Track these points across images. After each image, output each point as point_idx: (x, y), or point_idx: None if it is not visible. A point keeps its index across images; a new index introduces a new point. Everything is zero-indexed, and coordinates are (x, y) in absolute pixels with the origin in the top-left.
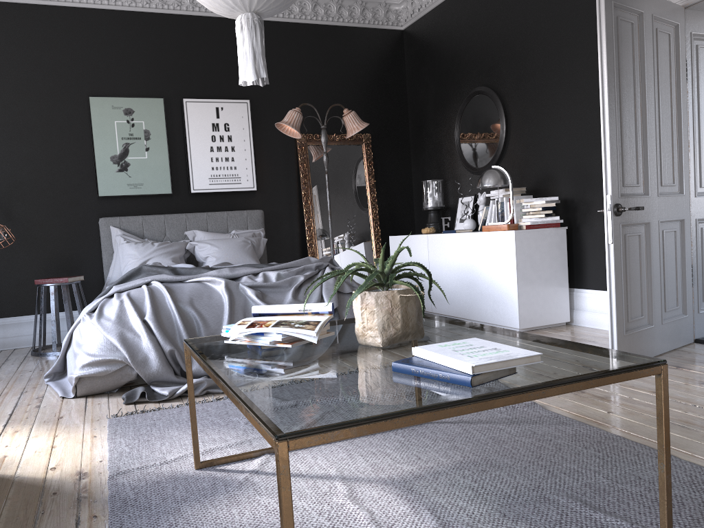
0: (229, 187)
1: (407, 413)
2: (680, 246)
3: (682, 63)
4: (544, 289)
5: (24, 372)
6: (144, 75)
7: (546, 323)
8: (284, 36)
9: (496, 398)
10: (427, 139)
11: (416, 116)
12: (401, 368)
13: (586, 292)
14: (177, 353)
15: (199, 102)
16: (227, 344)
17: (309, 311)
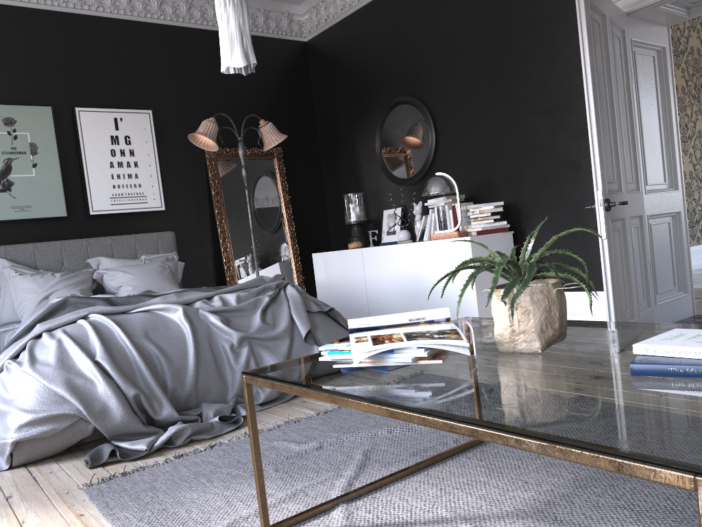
0: (134, 207)
1: None
2: (641, 241)
3: (629, 66)
4: None
5: None
6: (25, 79)
7: None
8: (186, 42)
9: None
10: (341, 152)
11: (327, 129)
12: (648, 370)
13: None
14: (144, 397)
15: (94, 111)
16: (320, 370)
17: (422, 319)
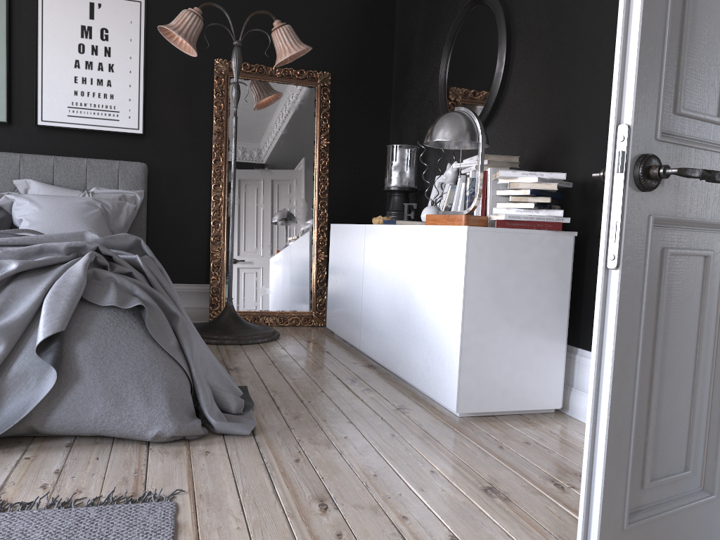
0: (100, 124)
1: None
2: None
3: None
4: (516, 344)
5: None
6: None
7: (512, 407)
8: None
9: None
10: (410, 87)
11: (402, 54)
12: None
13: None
14: None
15: None
16: None
17: None
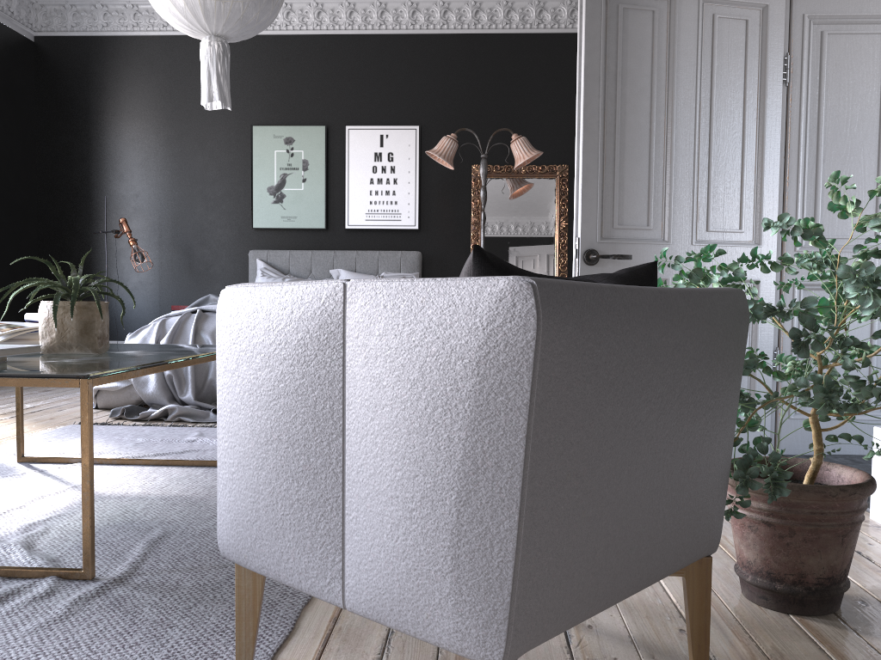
0: (387, 224)
1: None
2: None
3: (773, 59)
4: None
5: None
6: (309, 101)
7: None
8: (469, 51)
9: None
10: None
11: None
12: None
13: None
14: (174, 379)
15: (363, 129)
16: None
17: None
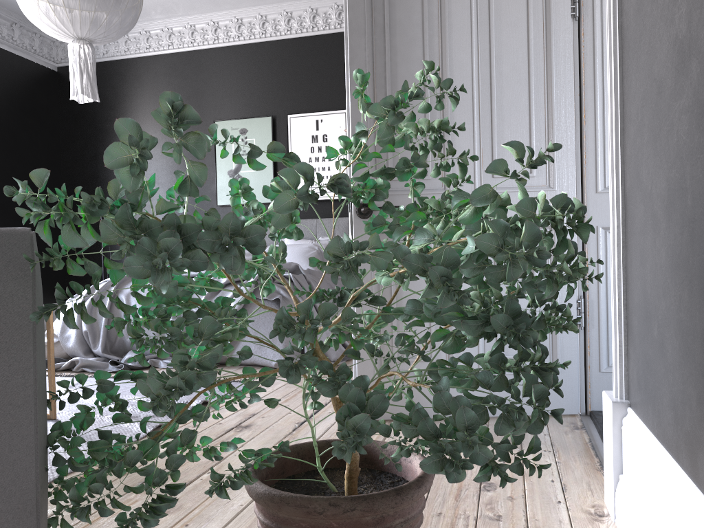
0: (324, 195)
1: None
2: None
3: None
4: None
5: None
6: (258, 97)
7: None
8: None
9: None
10: None
11: None
12: None
13: None
14: (89, 335)
15: (301, 116)
16: None
17: None
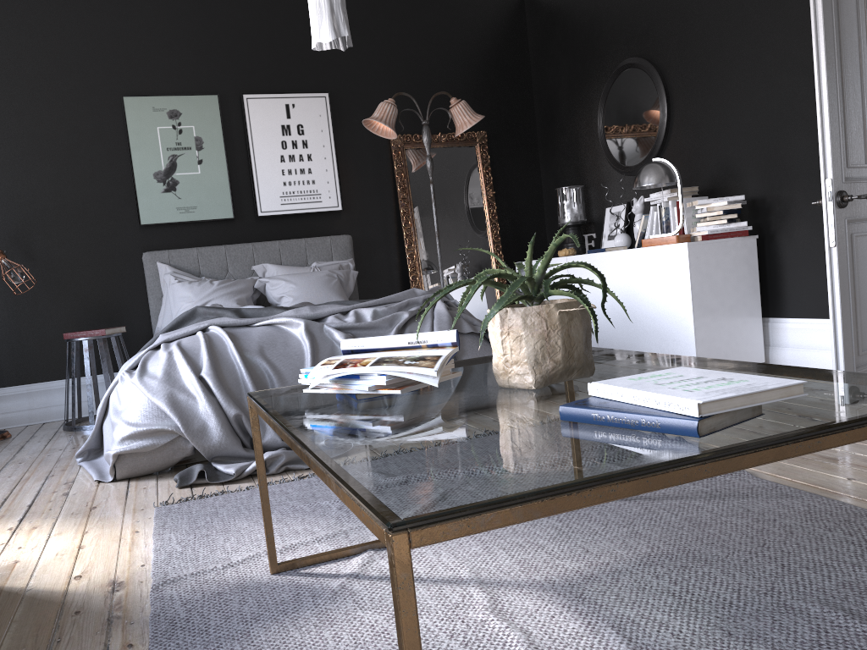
0: (307, 207)
1: (604, 481)
2: None
3: None
4: (729, 320)
5: (52, 452)
6: (191, 66)
7: None
8: (370, 8)
9: (745, 453)
10: (560, 134)
11: (545, 105)
12: (574, 415)
13: (787, 322)
14: (245, 419)
15: (264, 98)
16: (308, 395)
17: (424, 343)
